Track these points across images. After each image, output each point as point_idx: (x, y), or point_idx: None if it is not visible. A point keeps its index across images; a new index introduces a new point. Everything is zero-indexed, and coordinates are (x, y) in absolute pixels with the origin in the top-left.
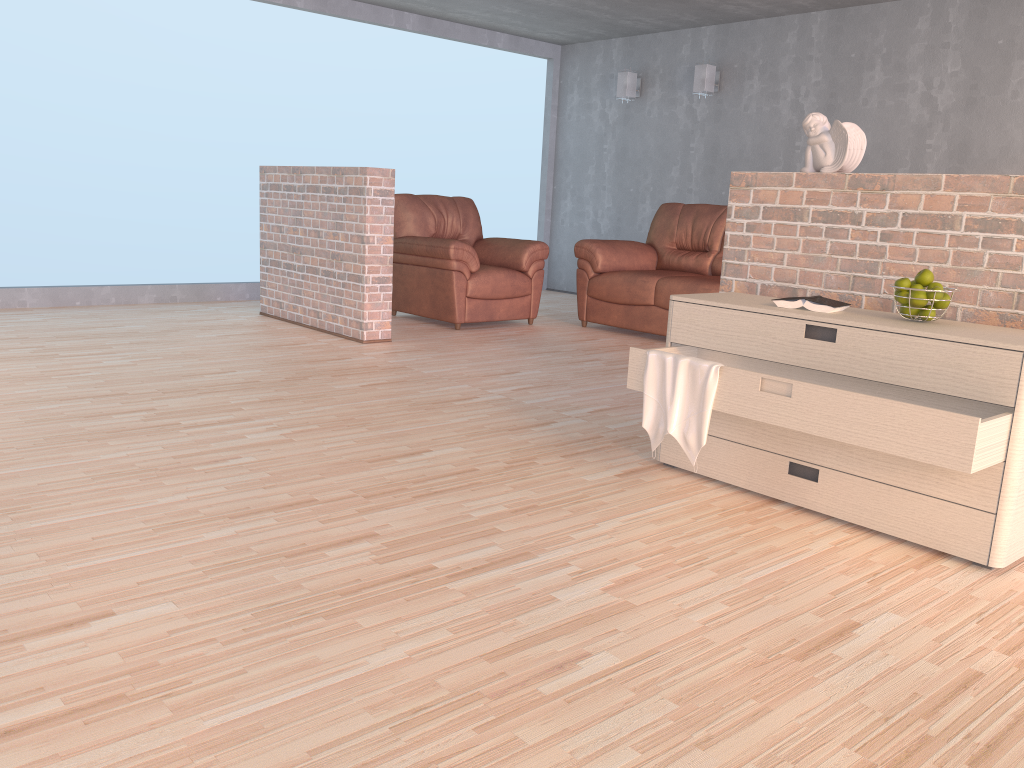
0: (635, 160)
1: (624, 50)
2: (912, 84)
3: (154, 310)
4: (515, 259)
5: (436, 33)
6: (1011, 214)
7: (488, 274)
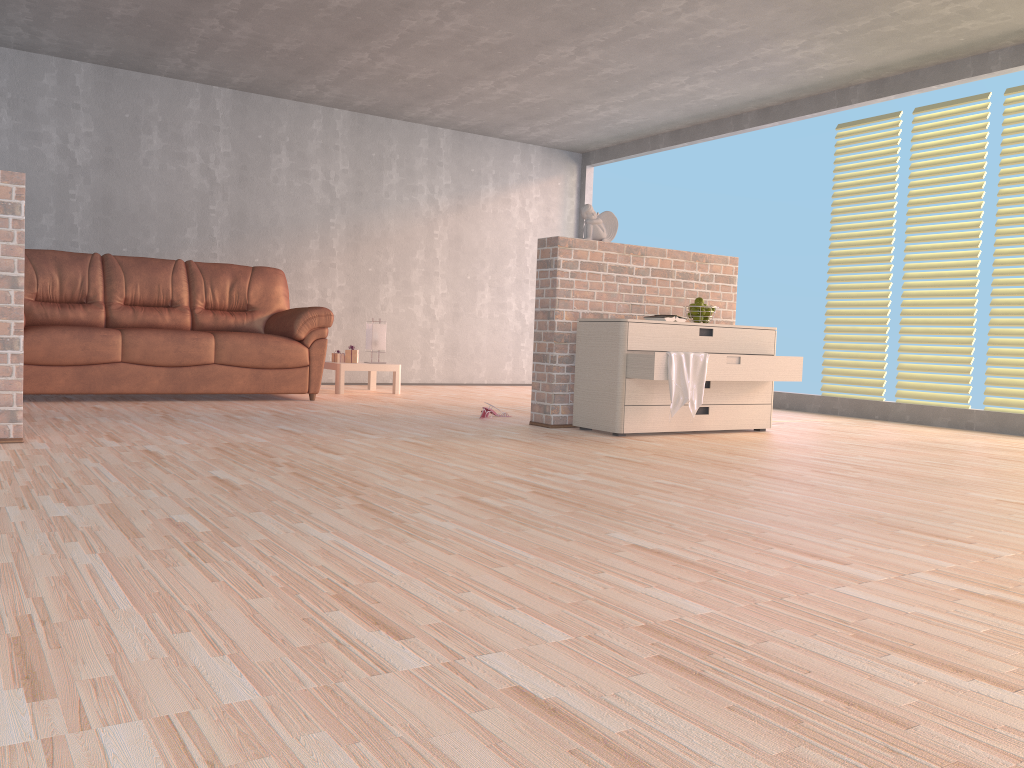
0: None
1: None
2: (191, 155)
3: None
4: None
5: None
6: (691, 271)
7: None
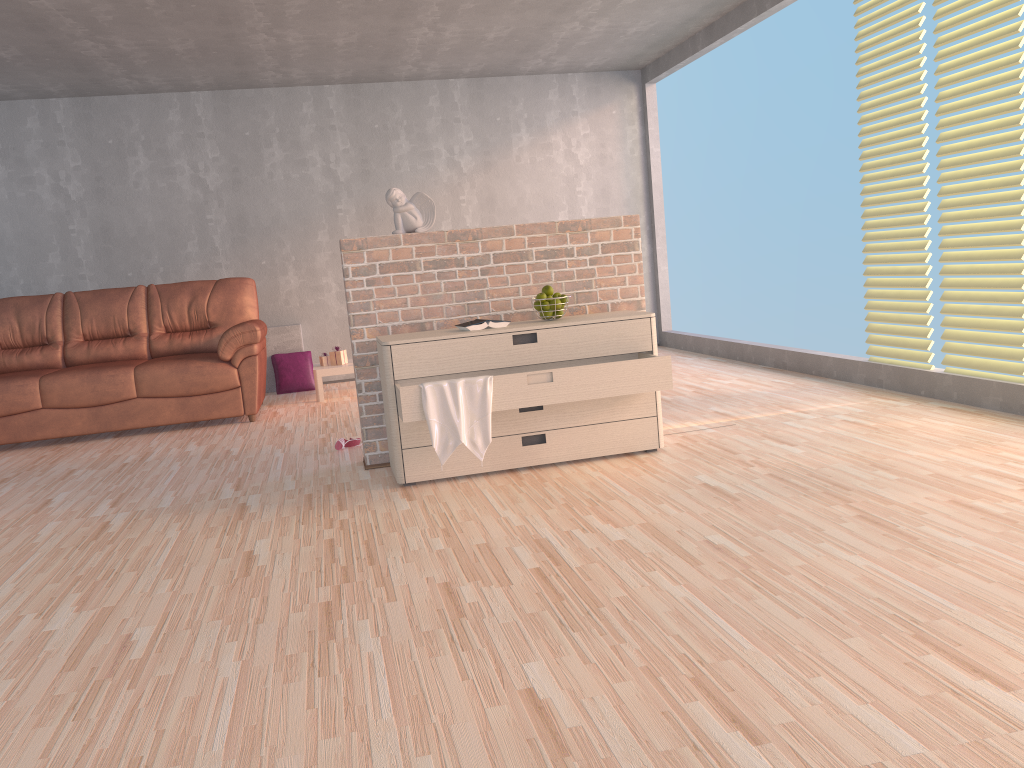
0: None
1: None
2: (179, 168)
3: None
4: None
5: None
6: (561, 245)
7: None
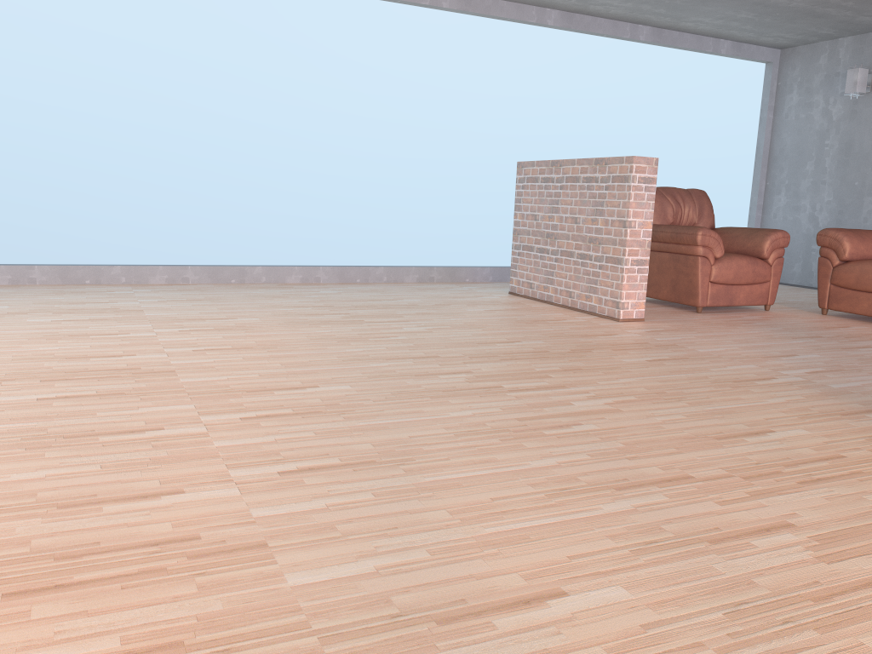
0: (862, 154)
1: (853, 48)
2: None
3: (419, 288)
4: (755, 247)
5: (665, 42)
6: None
7: (731, 260)
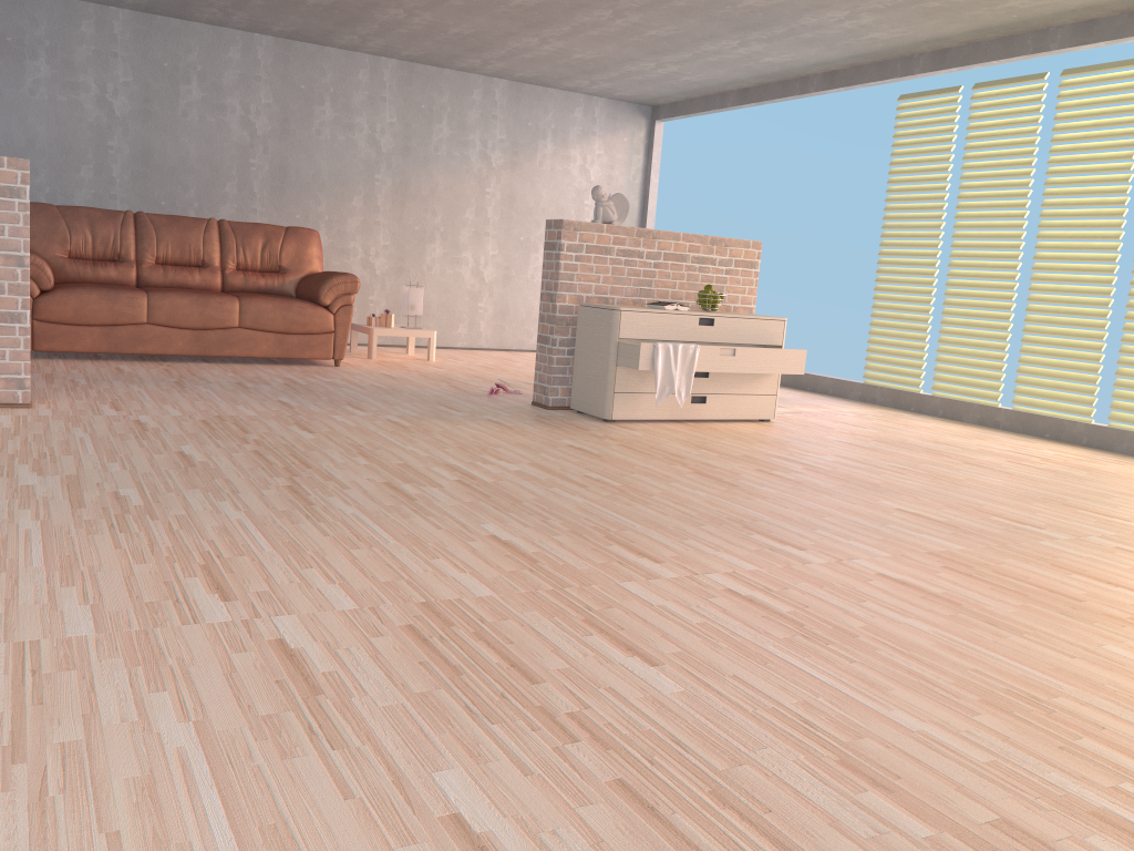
0: None
1: None
2: (231, 106)
3: None
4: None
5: None
6: (708, 255)
7: None
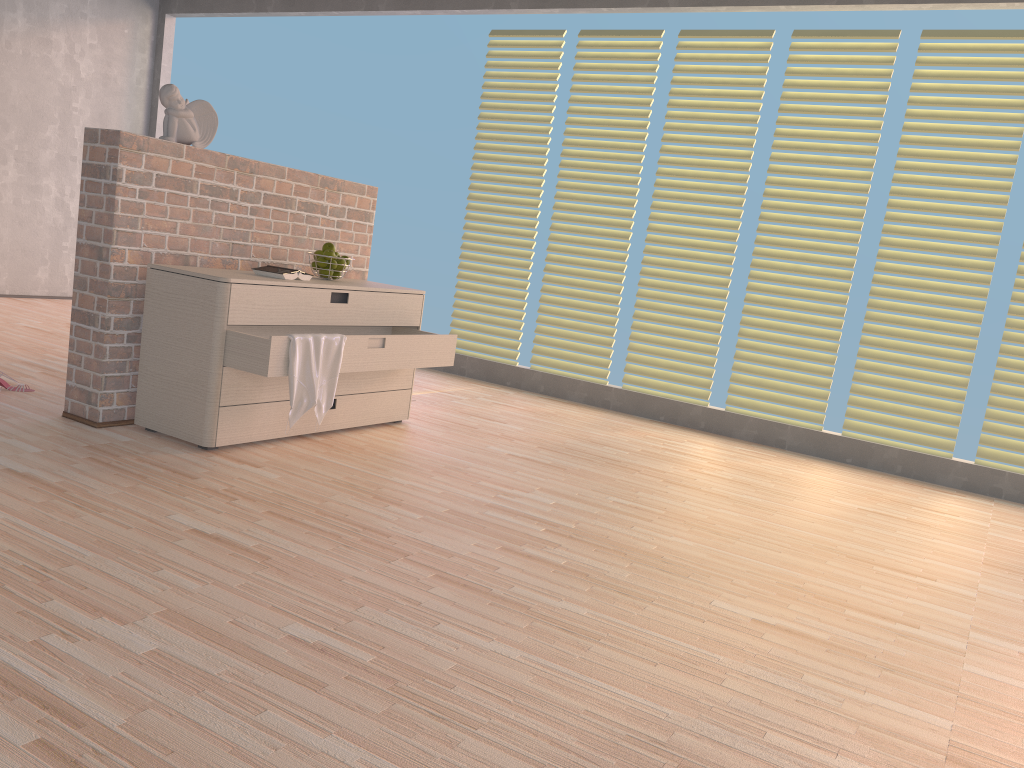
0: None
1: None
2: None
3: None
4: None
5: None
6: (319, 201)
7: None
